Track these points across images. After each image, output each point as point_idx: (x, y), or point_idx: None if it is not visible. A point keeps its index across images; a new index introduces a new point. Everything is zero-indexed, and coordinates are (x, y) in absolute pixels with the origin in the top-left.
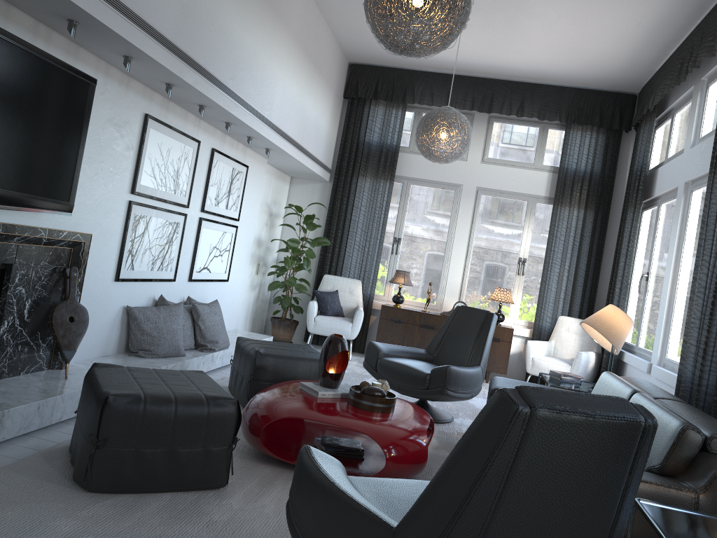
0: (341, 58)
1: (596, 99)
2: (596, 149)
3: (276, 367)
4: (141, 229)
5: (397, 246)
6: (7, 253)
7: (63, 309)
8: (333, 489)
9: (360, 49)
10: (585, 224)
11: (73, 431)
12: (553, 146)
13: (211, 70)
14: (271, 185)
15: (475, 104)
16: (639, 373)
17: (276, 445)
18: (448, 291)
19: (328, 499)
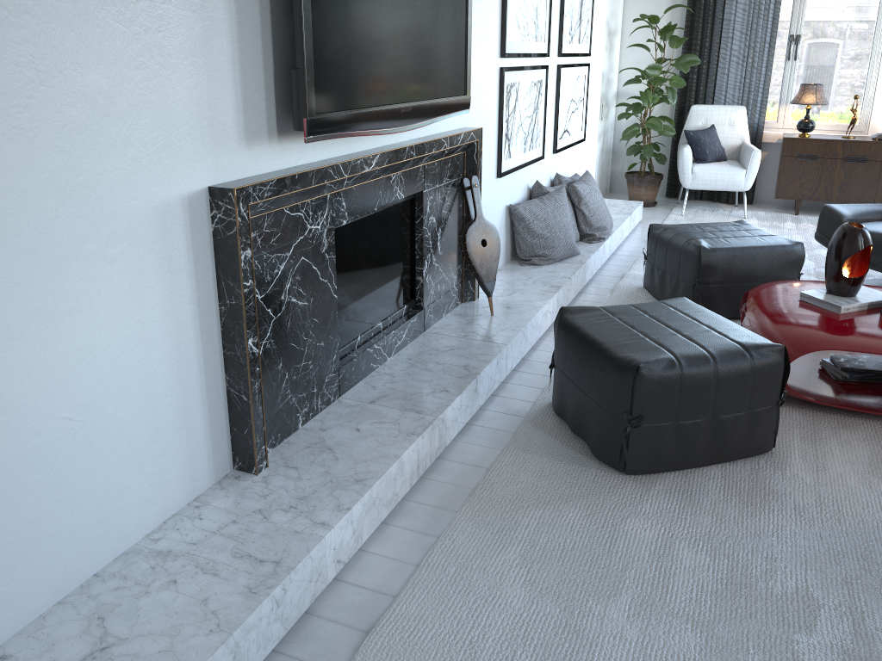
0: None
1: None
2: None
3: (727, 264)
4: (512, 102)
5: (796, 48)
6: (417, 179)
7: (473, 232)
8: None
9: None
10: None
11: (561, 394)
12: None
13: None
14: None
15: None
16: None
17: None
18: (878, 103)
19: None
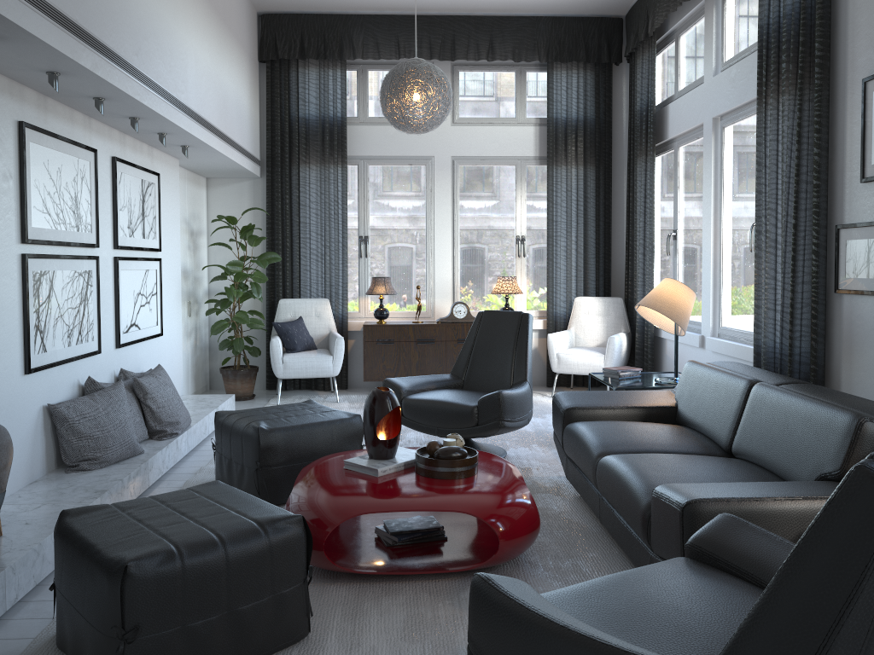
0: (249, 8)
1: (578, 28)
2: (587, 90)
3: (288, 443)
4: (45, 291)
5: (365, 246)
6: None
7: None
8: (573, 636)
9: None
10: (587, 183)
11: (60, 619)
12: (535, 92)
13: (110, 44)
14: (186, 194)
15: (434, 50)
16: (686, 349)
17: (332, 552)
18: (438, 292)
19: (569, 652)
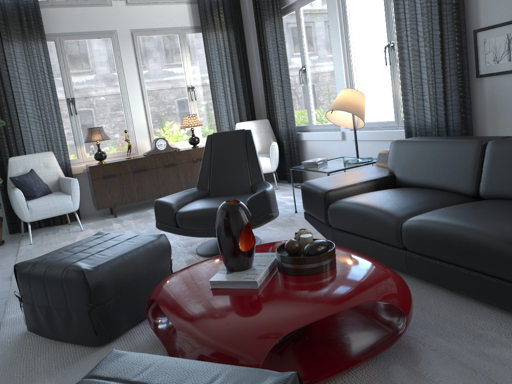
0: None
1: None
2: None
3: (114, 277)
4: None
5: (74, 106)
6: None
7: None
8: None
9: None
10: (230, 43)
11: None
12: None
13: None
14: None
15: None
16: (327, 143)
17: None
18: (138, 134)
19: None
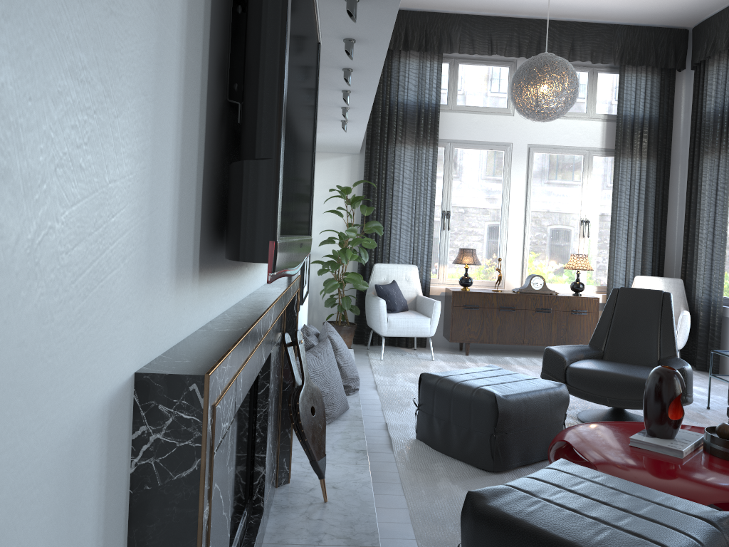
0: None
1: (650, 37)
2: (653, 92)
3: (518, 411)
4: None
5: (448, 220)
6: (270, 337)
7: (304, 399)
8: None
9: None
10: (649, 175)
11: None
12: (604, 91)
13: None
14: None
15: (523, 49)
16: None
17: None
18: (509, 264)
19: None
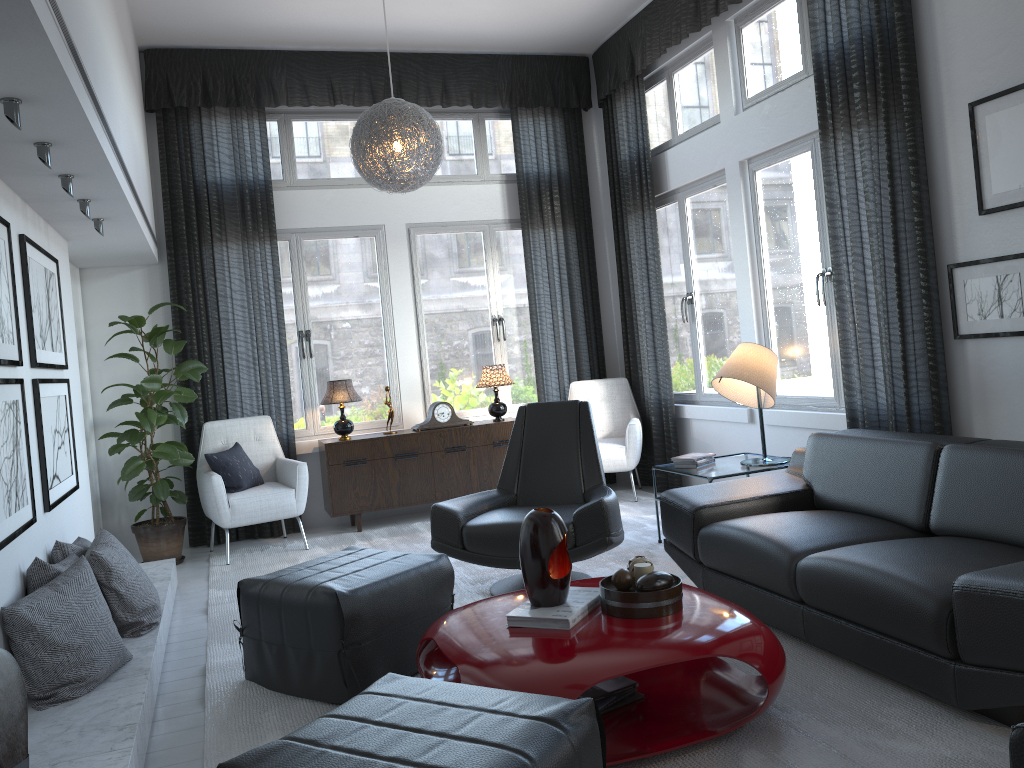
0: (134, 39)
1: (542, 69)
2: (557, 140)
3: (375, 607)
4: None
5: (309, 344)
6: None
7: None
8: None
9: (171, 19)
10: (568, 248)
11: None
12: (496, 144)
13: (82, 61)
14: None
15: (378, 94)
16: (725, 427)
17: None
18: (405, 393)
19: None
